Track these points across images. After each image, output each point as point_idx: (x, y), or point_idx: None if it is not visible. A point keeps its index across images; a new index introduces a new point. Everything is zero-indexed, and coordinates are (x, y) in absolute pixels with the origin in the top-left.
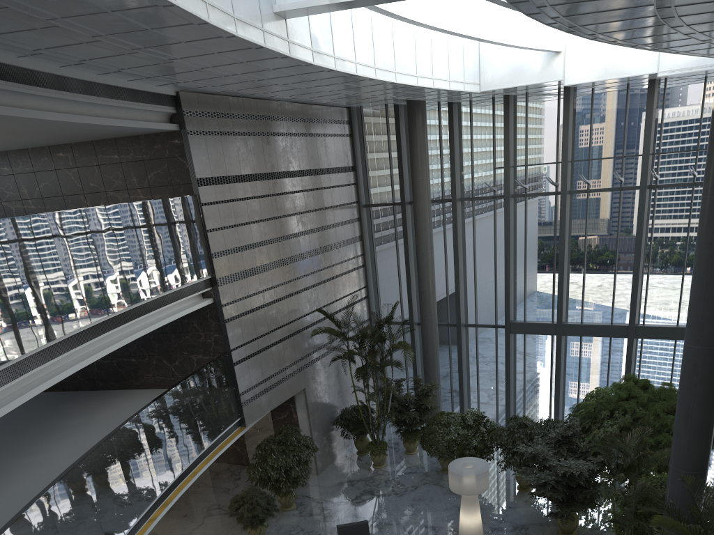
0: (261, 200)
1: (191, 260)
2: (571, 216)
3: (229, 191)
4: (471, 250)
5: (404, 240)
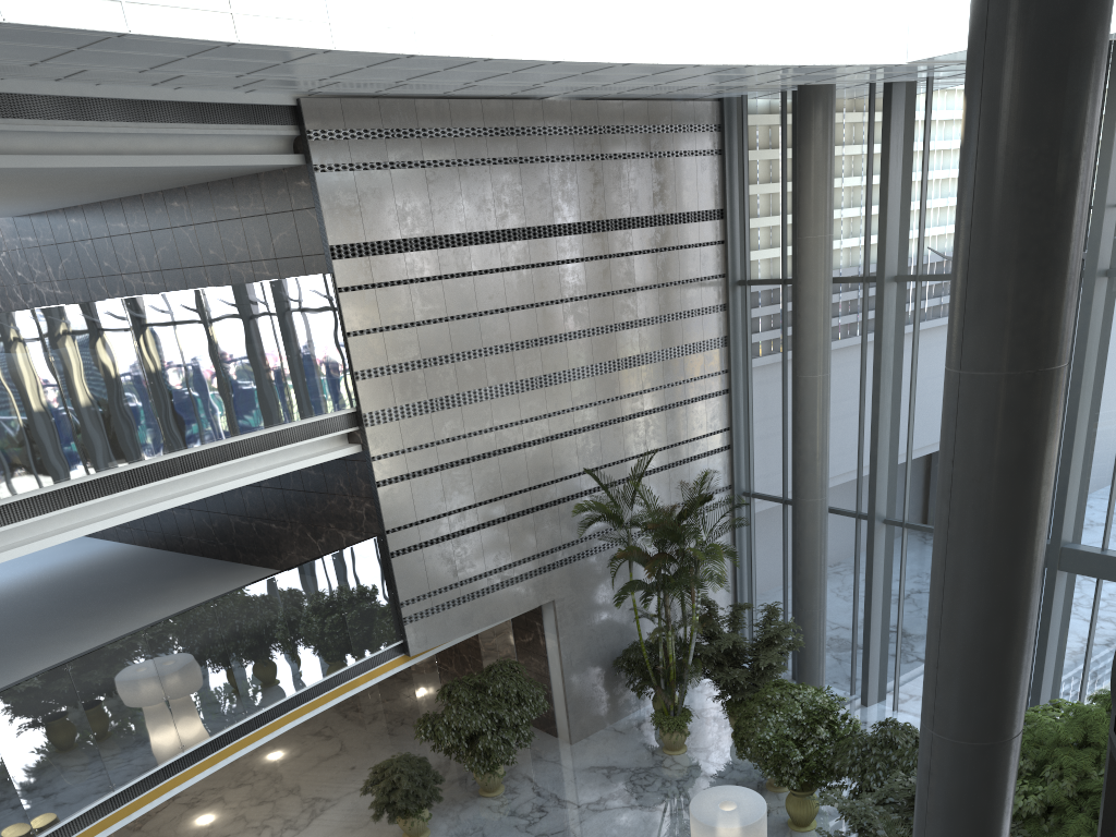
0: (479, 280)
1: (303, 383)
2: (1106, 326)
3: (404, 265)
4: (908, 379)
5: (792, 351)
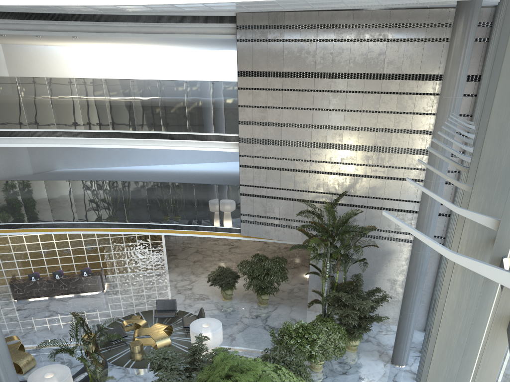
0: (301, 93)
1: (217, 120)
2: None
3: (267, 82)
4: None
5: None
